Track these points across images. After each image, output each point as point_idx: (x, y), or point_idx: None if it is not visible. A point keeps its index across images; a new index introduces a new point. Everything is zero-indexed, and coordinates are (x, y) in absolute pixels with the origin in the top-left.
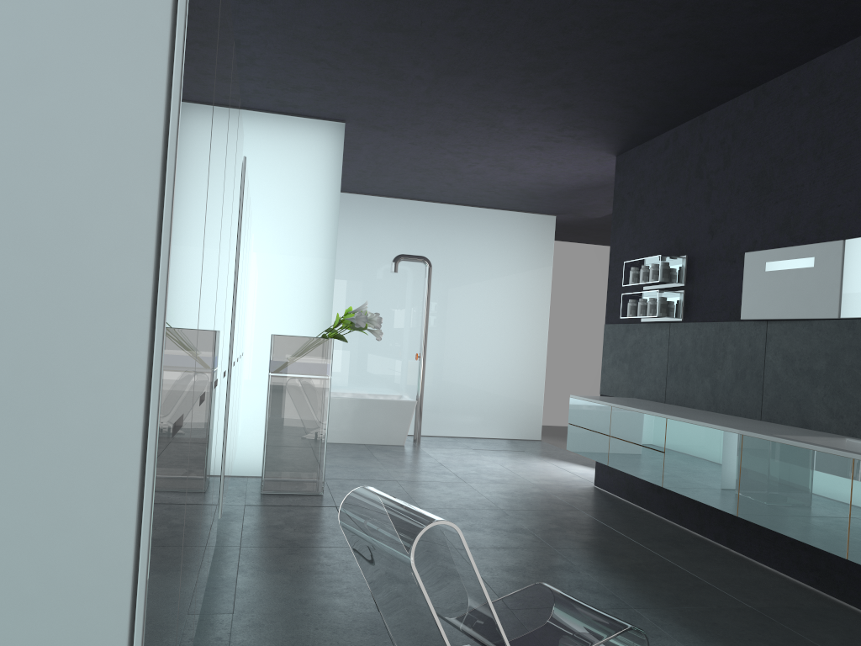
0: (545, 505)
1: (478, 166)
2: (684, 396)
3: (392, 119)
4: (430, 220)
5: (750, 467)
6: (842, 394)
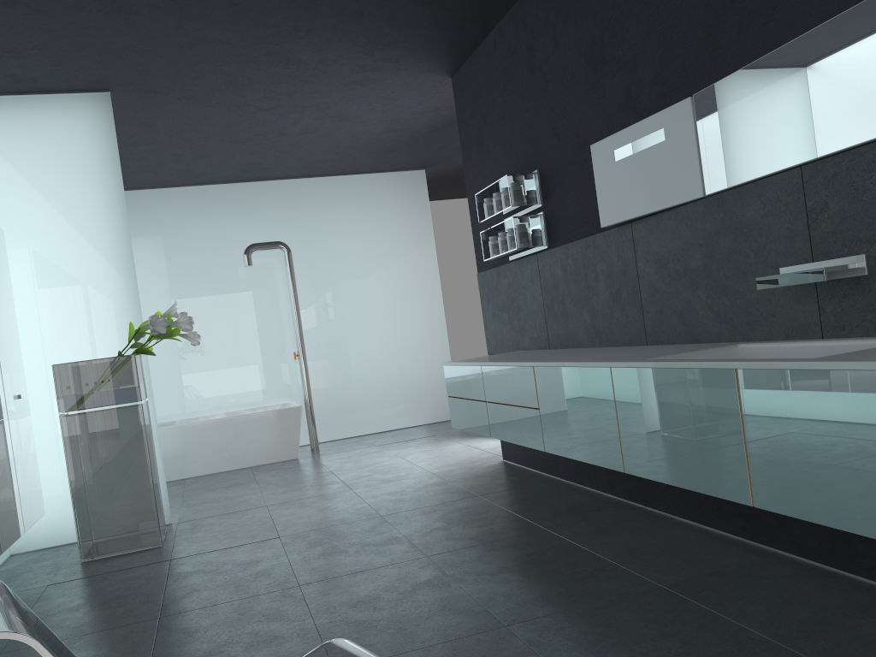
0: (437, 499)
1: (303, 122)
2: (567, 336)
3: (163, 75)
4: (284, 200)
5: (626, 407)
6: (726, 291)
